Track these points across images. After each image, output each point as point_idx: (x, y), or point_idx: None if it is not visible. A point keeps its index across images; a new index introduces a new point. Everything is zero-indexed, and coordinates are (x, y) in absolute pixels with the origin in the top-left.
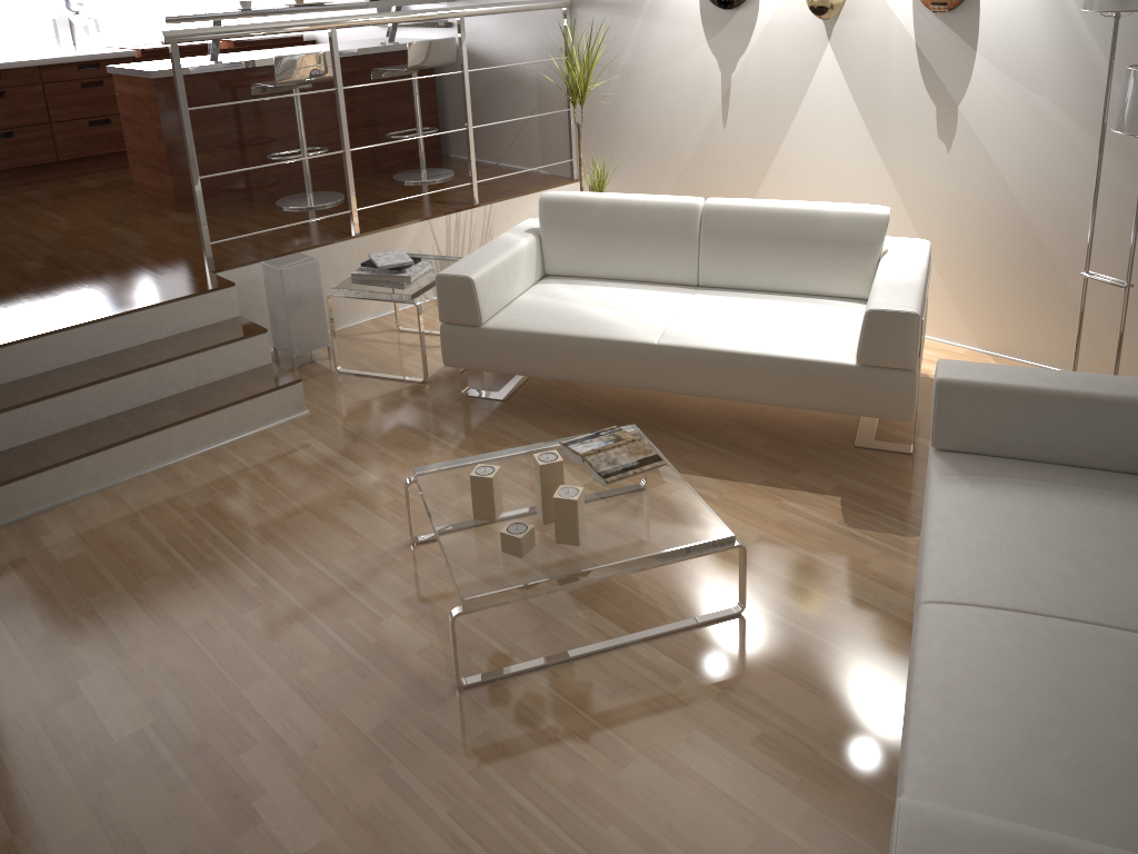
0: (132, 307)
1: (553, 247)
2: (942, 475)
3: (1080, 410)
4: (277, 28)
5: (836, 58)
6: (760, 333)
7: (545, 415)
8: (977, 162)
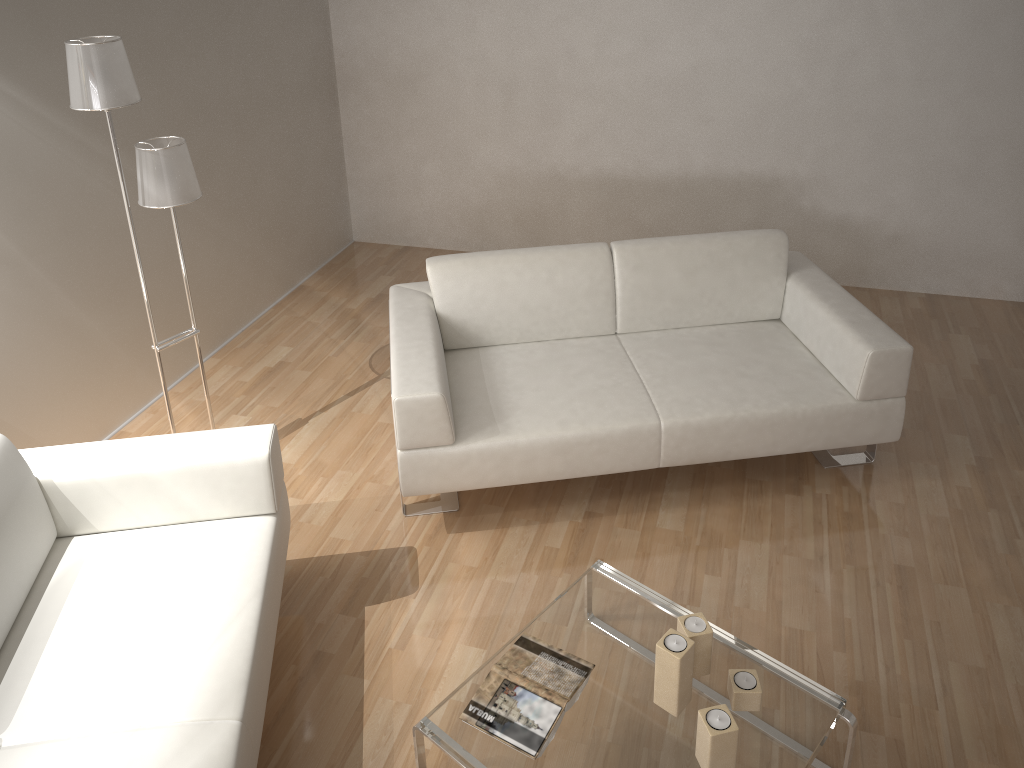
0: None
1: None
2: (497, 432)
3: (441, 350)
4: None
5: None
6: (203, 602)
7: None
8: None
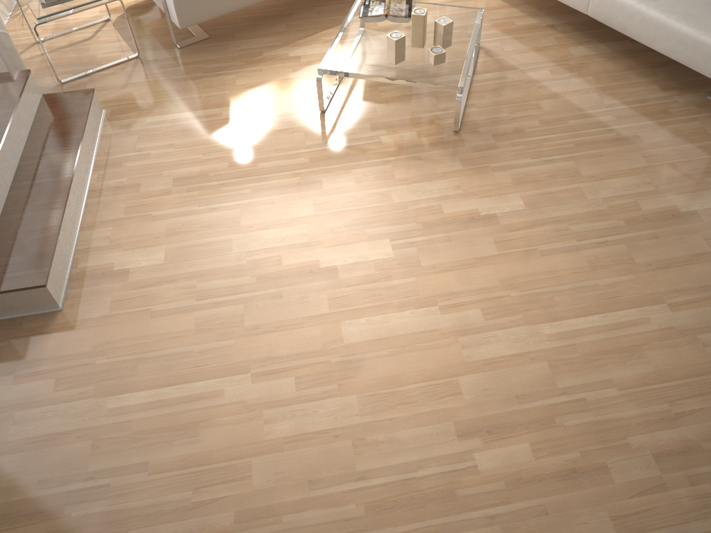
0: None
1: None
2: None
3: None
4: None
5: None
6: None
7: (246, 31)
8: None
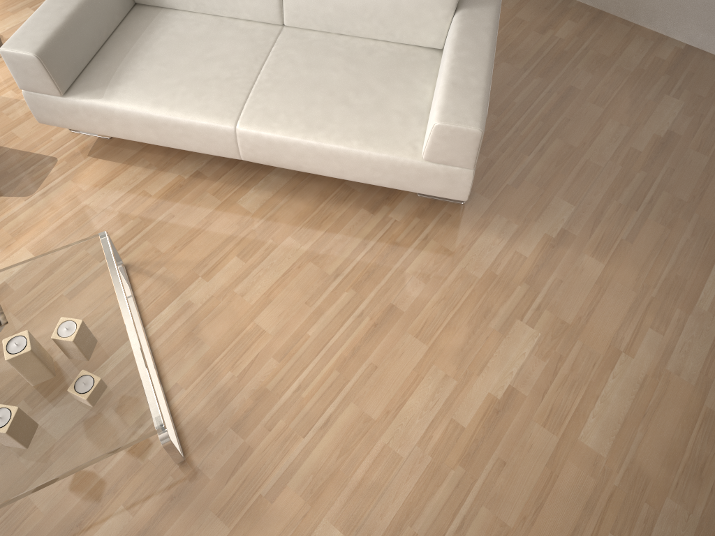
0: None
1: None
2: (102, 96)
3: (92, 9)
4: None
5: None
6: None
7: None
8: None
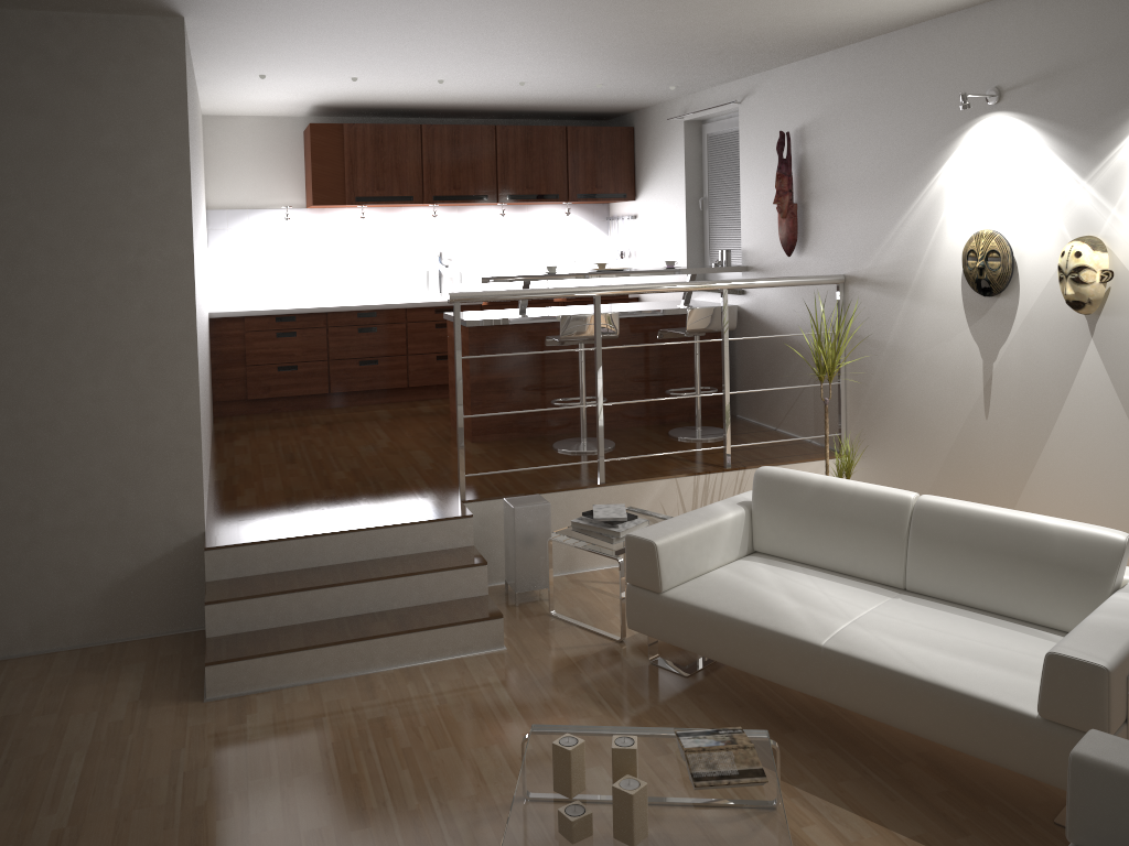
0: (383, 523)
1: (762, 523)
2: None
3: None
4: (546, 293)
5: (1100, 356)
6: (940, 655)
7: (718, 701)
8: None
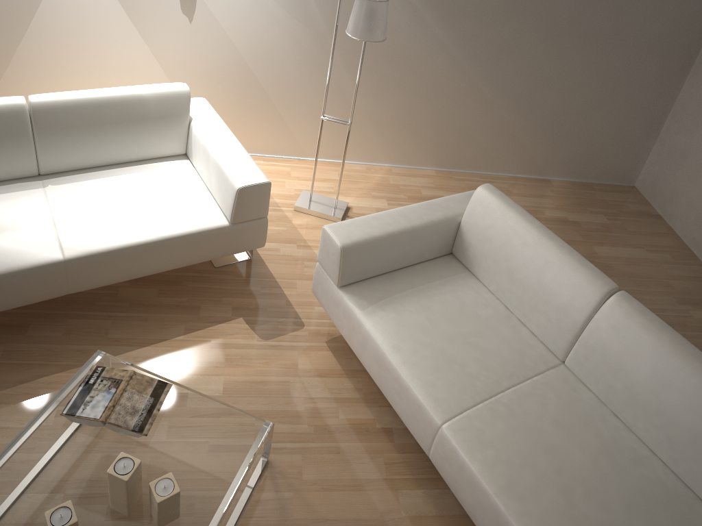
0: None
1: None
2: (363, 309)
3: (411, 238)
4: None
5: None
6: (143, 217)
7: None
8: (213, 31)
